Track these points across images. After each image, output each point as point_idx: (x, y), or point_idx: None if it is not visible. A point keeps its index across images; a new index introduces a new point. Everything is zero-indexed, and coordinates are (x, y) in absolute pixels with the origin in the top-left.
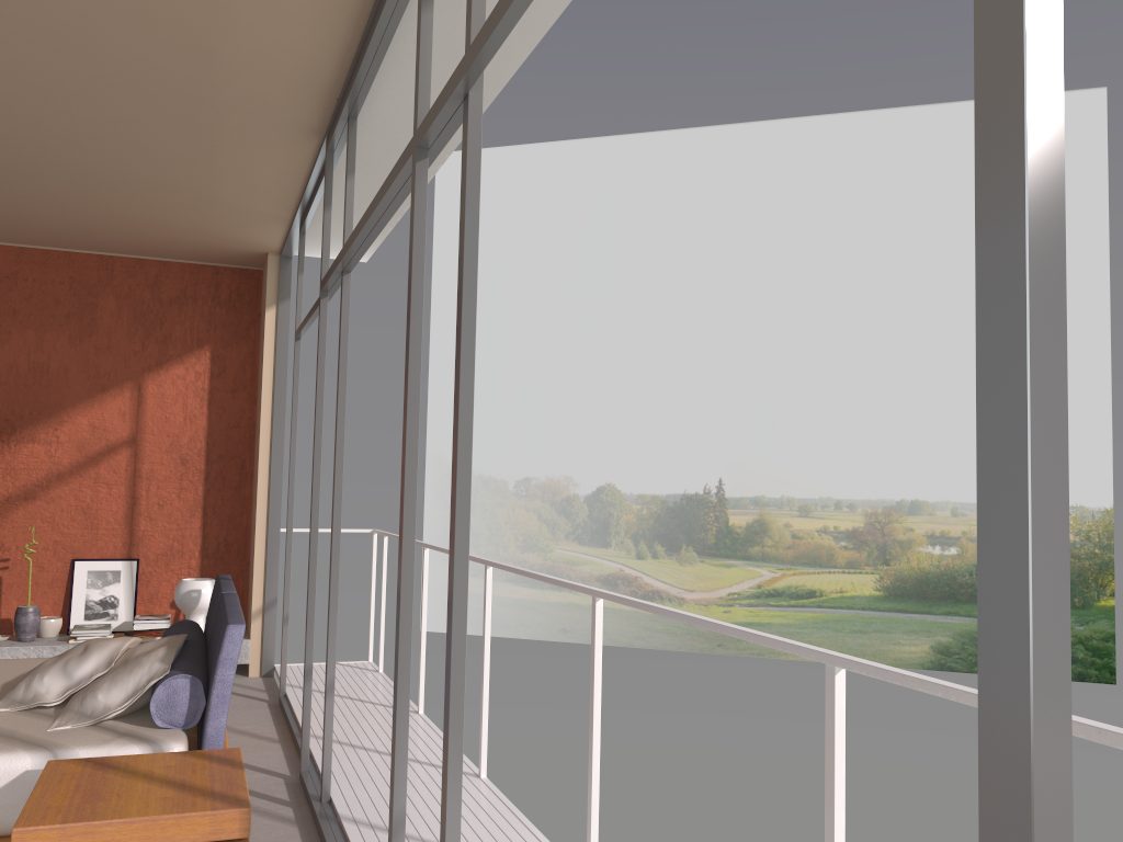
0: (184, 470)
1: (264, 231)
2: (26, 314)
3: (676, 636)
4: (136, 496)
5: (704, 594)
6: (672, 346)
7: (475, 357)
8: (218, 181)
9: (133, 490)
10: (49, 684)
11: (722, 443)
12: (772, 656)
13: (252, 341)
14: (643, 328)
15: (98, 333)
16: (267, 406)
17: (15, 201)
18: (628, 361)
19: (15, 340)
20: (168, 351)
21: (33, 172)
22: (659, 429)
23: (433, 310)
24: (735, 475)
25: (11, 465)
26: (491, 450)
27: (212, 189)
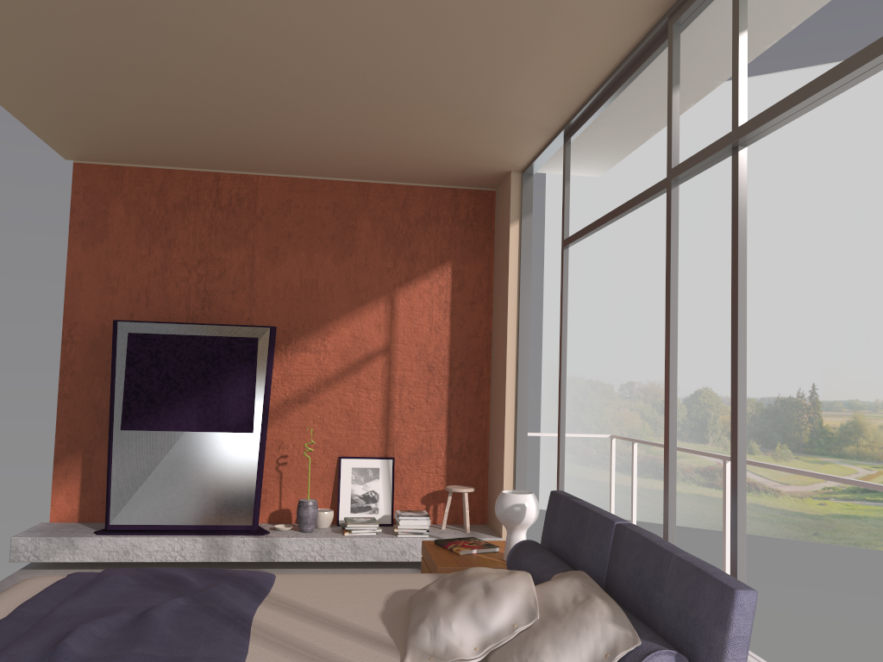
0: (431, 377)
1: (522, 146)
2: (298, 236)
3: (772, 524)
4: (390, 400)
5: (799, 488)
6: (764, 266)
7: (583, 281)
8: (513, 86)
9: (388, 395)
10: (460, 634)
11: (814, 352)
12: (869, 546)
13: (487, 257)
14: None
15: (356, 253)
16: (512, 316)
17: (308, 126)
18: (722, 280)
19: (290, 260)
20: (415, 267)
21: (337, 90)
22: (753, 339)
23: (546, 242)
24: (828, 380)
25: (288, 371)
26: (598, 358)
27: (500, 96)
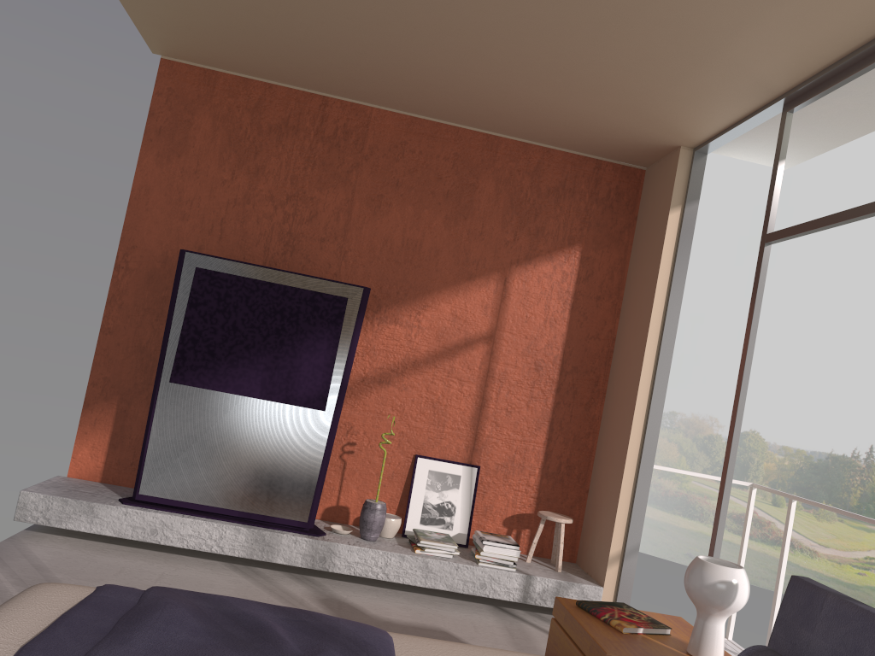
0: (537, 377)
1: (717, 112)
2: (408, 187)
3: None
4: (485, 397)
5: (839, 552)
6: (837, 314)
7: None
8: (768, 14)
9: (483, 390)
10: None
11: None
12: None
13: (624, 246)
14: (808, 293)
15: (472, 217)
16: (656, 320)
17: (463, 43)
18: (789, 321)
19: (394, 213)
20: (538, 245)
21: None
22: (812, 388)
23: None
24: None
25: (371, 344)
26: None
27: (740, 30)
